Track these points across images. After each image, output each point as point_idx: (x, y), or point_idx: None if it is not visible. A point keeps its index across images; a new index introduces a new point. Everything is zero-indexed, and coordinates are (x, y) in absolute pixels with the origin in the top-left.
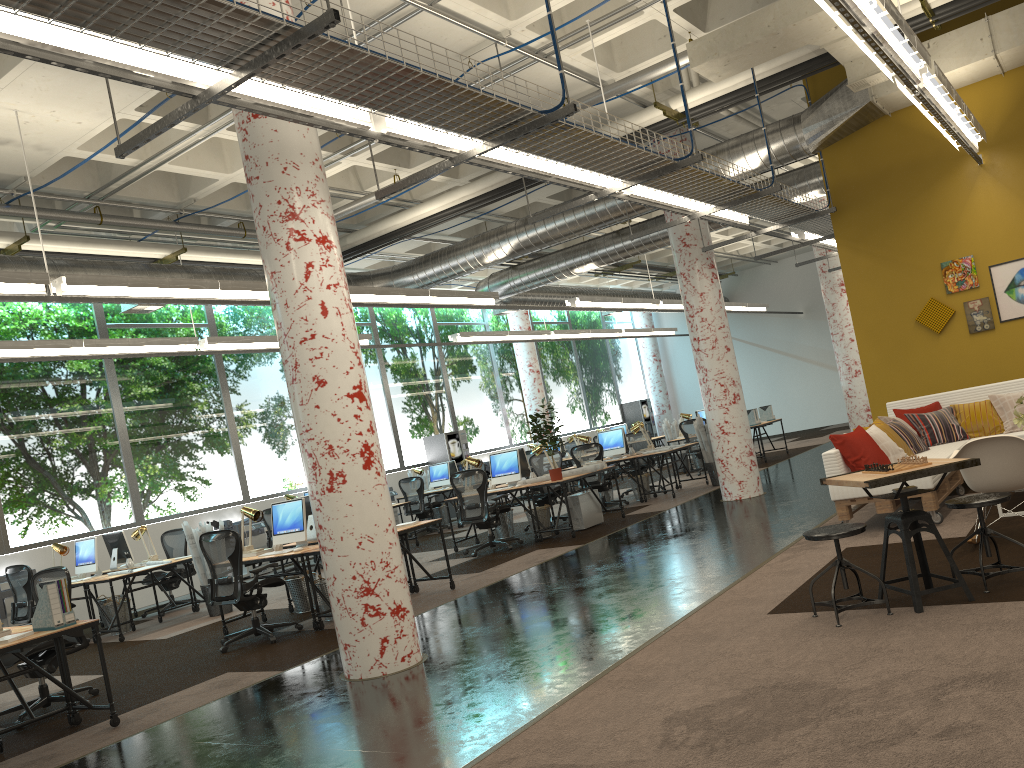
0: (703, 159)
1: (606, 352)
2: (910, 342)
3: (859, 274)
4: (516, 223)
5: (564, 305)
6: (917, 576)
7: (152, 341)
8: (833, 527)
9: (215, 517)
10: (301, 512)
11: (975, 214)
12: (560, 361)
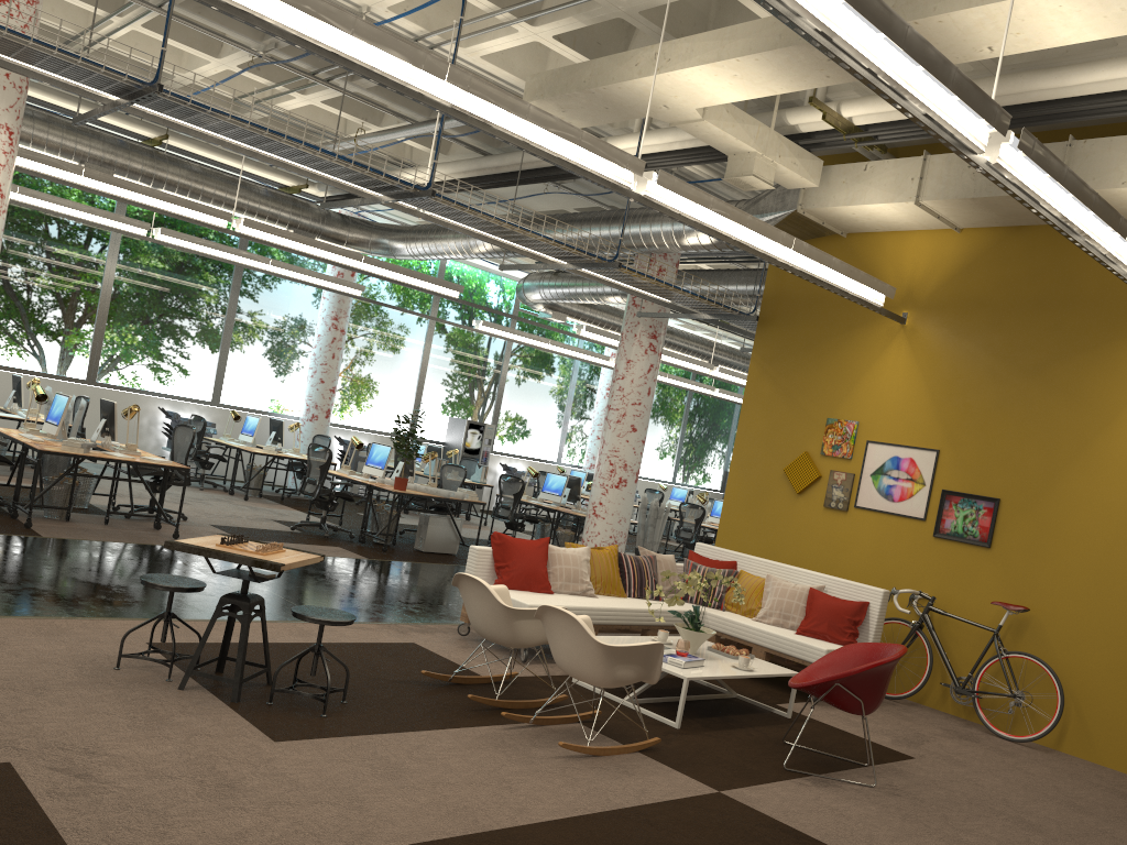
0: (435, 196)
1: (732, 411)
2: (772, 492)
3: (757, 398)
4: None
5: None
6: (260, 666)
7: (96, 211)
8: (182, 580)
9: (173, 406)
10: (64, 408)
11: (878, 377)
12: (664, 399)
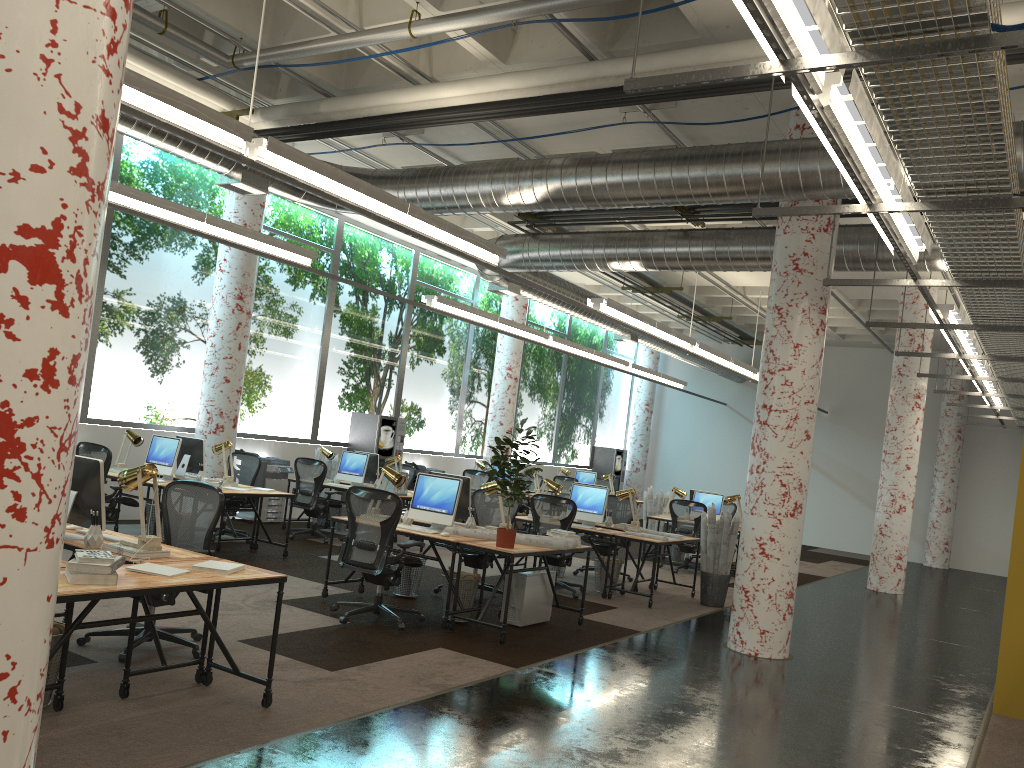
0: None
1: (597, 383)
2: None
3: None
4: (565, 160)
5: (576, 310)
6: None
7: None
8: None
9: None
10: None
11: None
12: (544, 376)
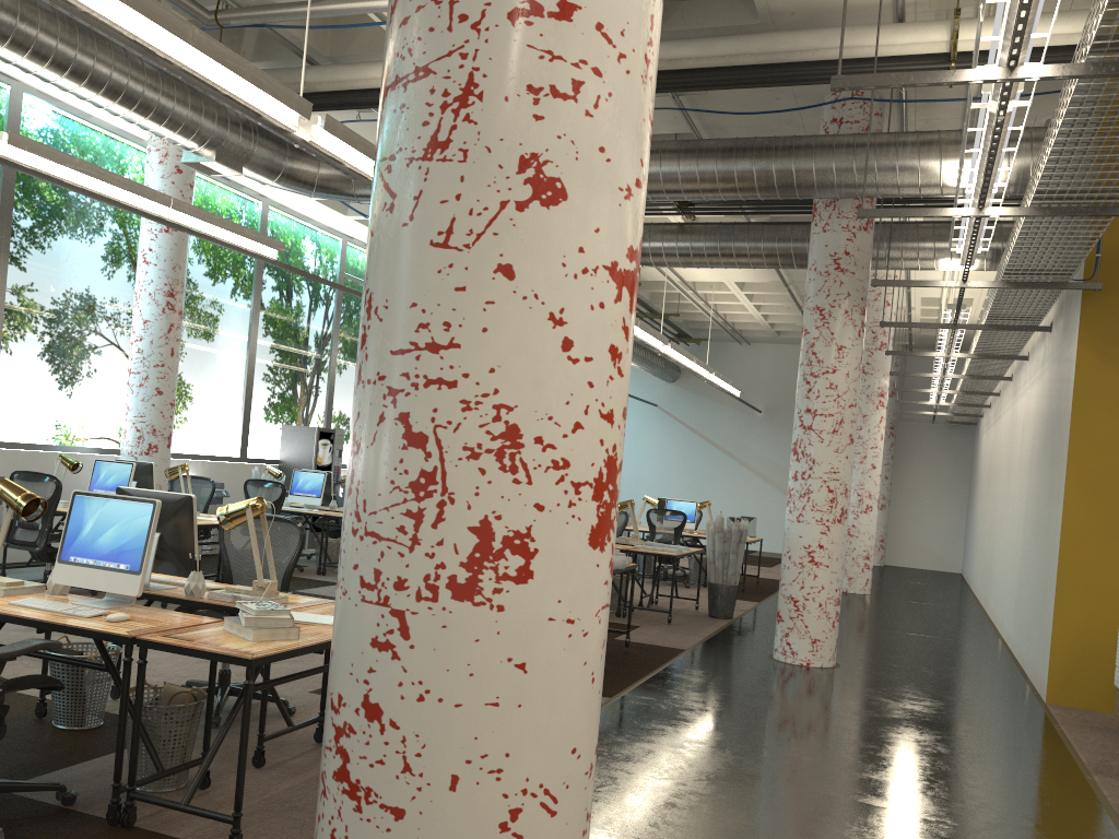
0: None
1: None
2: None
3: (1099, 392)
4: None
5: None
6: None
7: None
8: None
9: None
10: (145, 531)
11: None
12: None
